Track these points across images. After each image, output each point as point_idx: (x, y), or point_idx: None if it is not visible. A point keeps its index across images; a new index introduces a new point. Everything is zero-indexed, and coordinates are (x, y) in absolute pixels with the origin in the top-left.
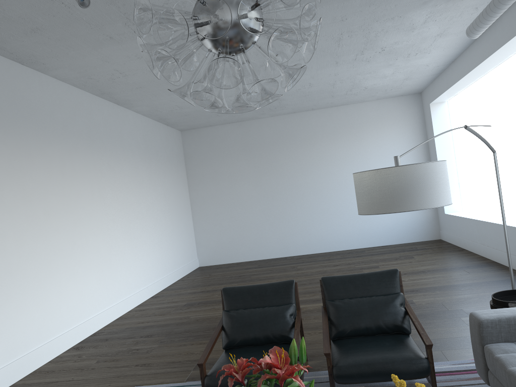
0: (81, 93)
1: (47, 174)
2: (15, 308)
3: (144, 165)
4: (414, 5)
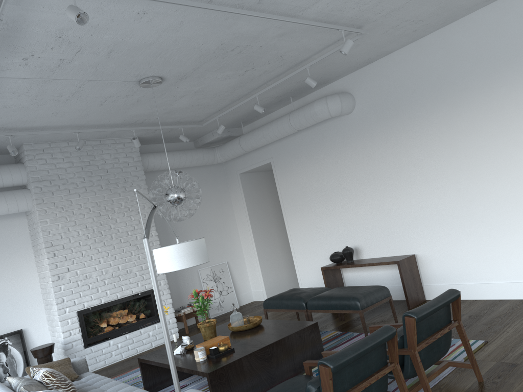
0: None
1: None
2: None
3: None
4: None
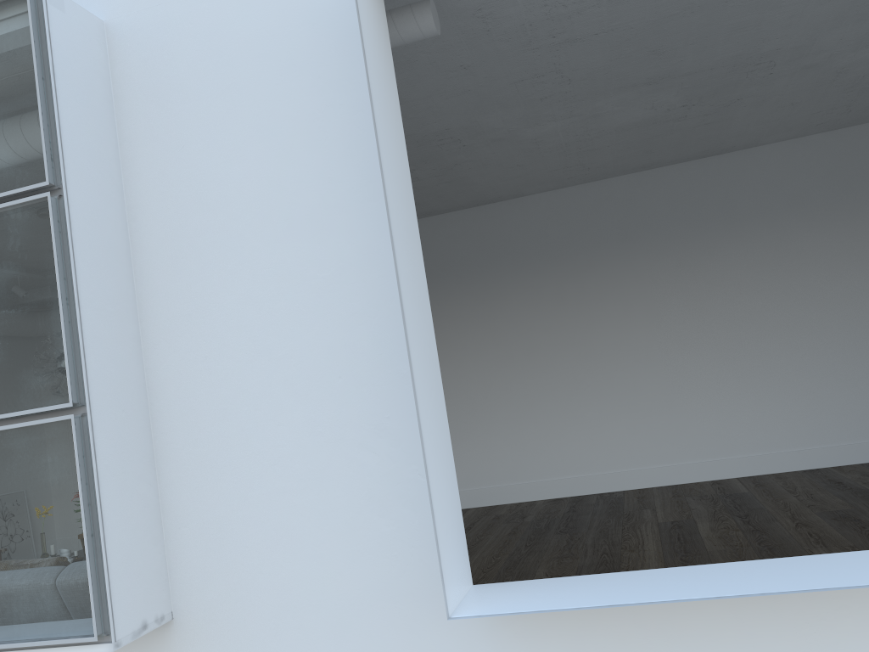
0: (609, 183)
1: (531, 308)
2: (478, 443)
3: (822, 229)
4: None
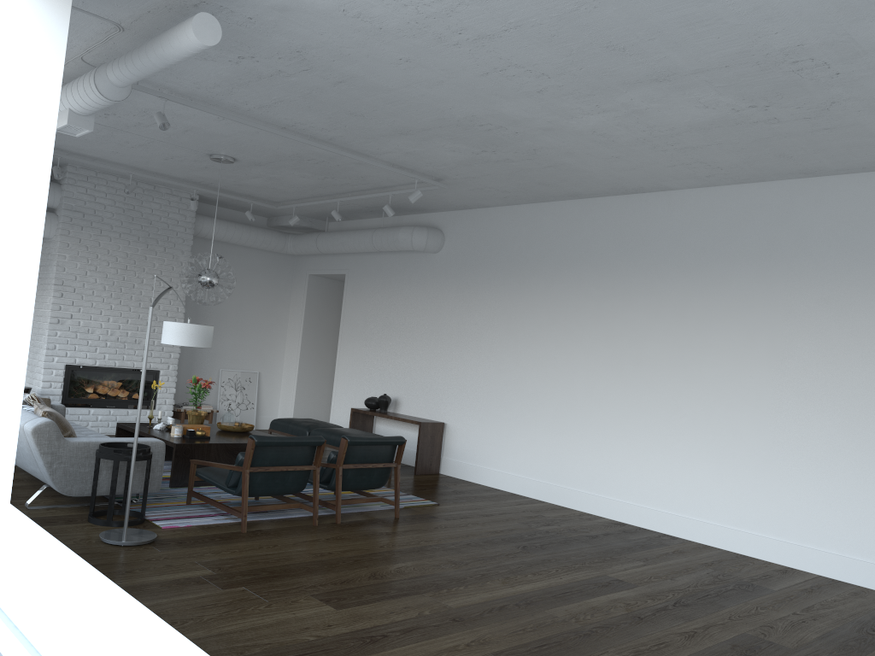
0: (767, 187)
1: (650, 315)
2: (569, 441)
3: None
4: (300, 15)
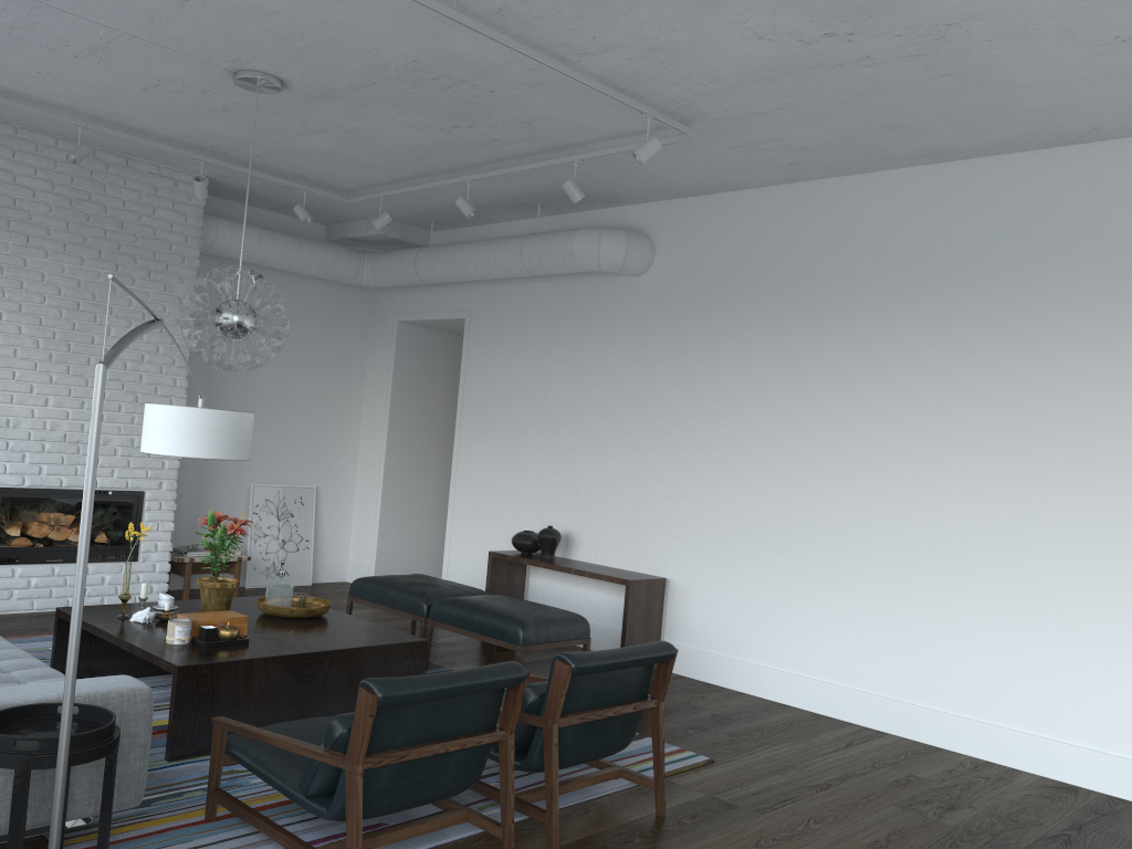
0: None
1: (1114, 379)
2: (934, 620)
3: None
4: None
